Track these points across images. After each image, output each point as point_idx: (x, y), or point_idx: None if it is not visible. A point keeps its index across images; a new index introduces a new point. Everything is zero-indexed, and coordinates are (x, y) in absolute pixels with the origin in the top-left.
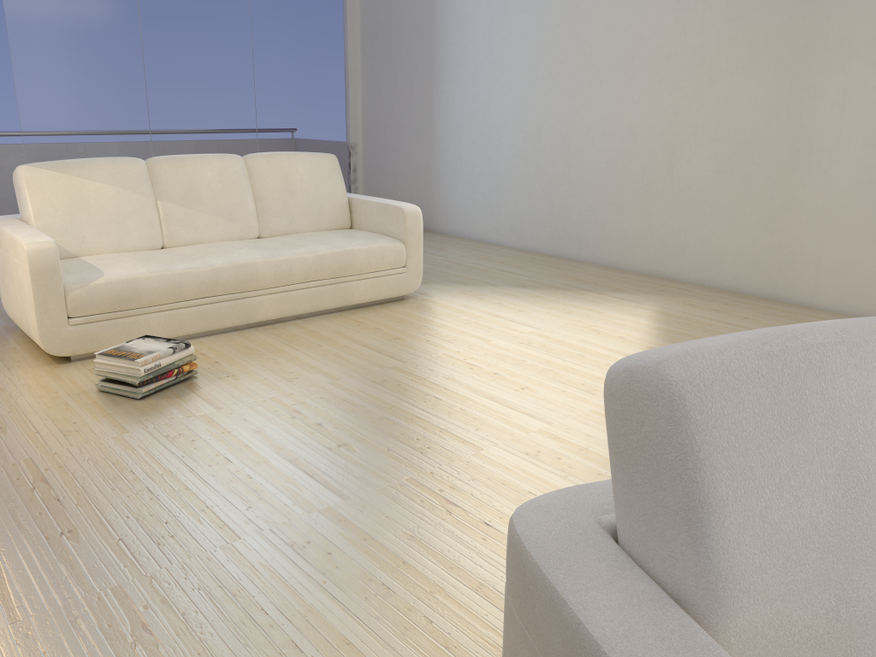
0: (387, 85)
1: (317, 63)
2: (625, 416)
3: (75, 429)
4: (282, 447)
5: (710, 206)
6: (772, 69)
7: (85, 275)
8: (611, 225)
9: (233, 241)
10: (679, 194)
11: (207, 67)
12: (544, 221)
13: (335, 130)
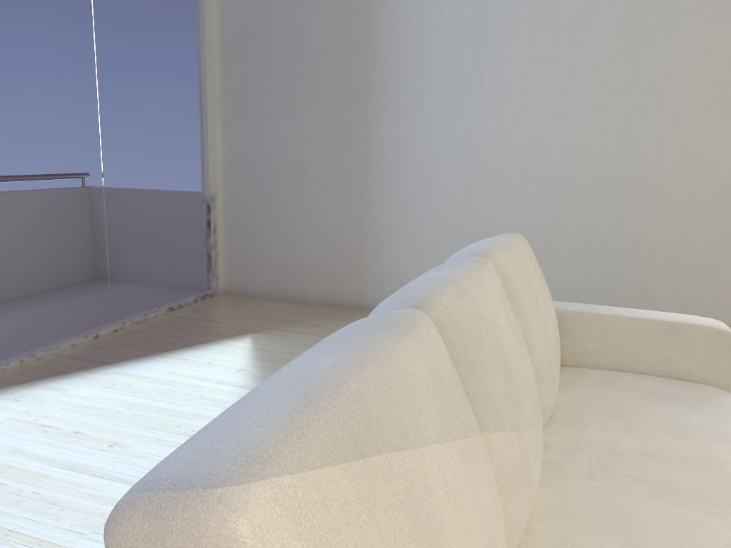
0: (275, 115)
1: (173, 81)
2: None
3: None
4: None
5: None
6: None
7: None
8: (696, 294)
9: (565, 480)
10: None
11: (31, 72)
12: (577, 291)
13: (193, 176)
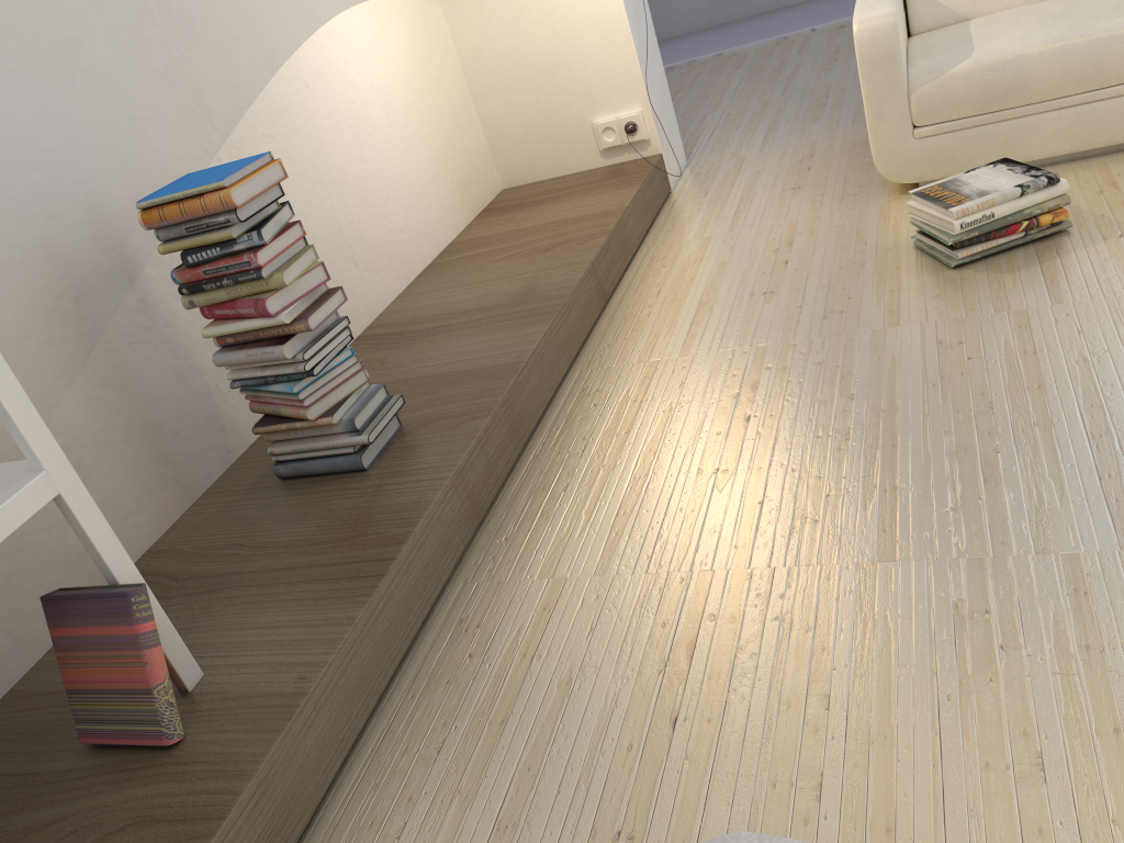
0: None
1: None
2: None
3: (841, 310)
4: (1096, 404)
5: None
6: None
7: (946, 58)
8: None
9: None
10: None
11: None
12: None
13: None
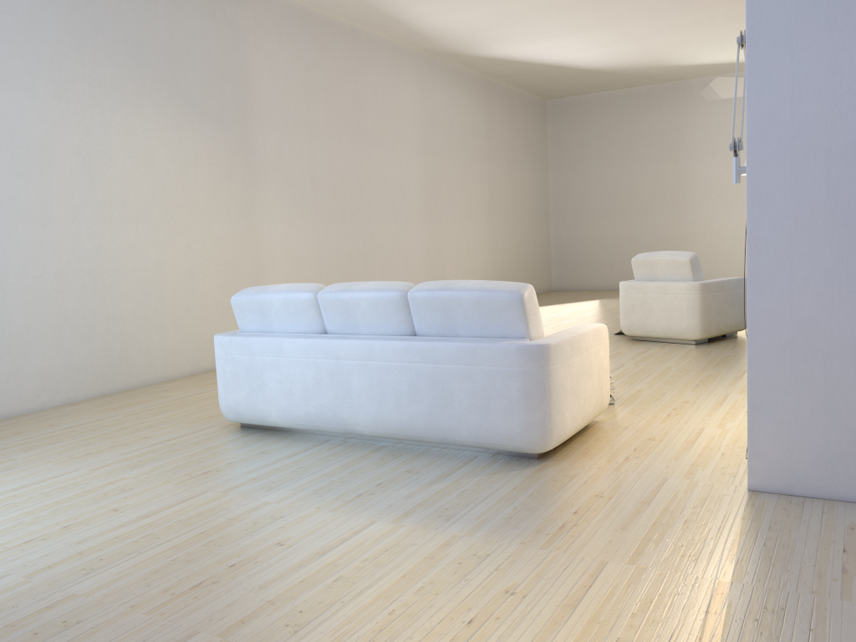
0: None
1: None
2: (694, 262)
3: (657, 394)
4: None
5: (222, 310)
6: (238, 218)
7: None
8: (155, 346)
9: None
10: (202, 306)
11: None
12: (84, 364)
13: None
